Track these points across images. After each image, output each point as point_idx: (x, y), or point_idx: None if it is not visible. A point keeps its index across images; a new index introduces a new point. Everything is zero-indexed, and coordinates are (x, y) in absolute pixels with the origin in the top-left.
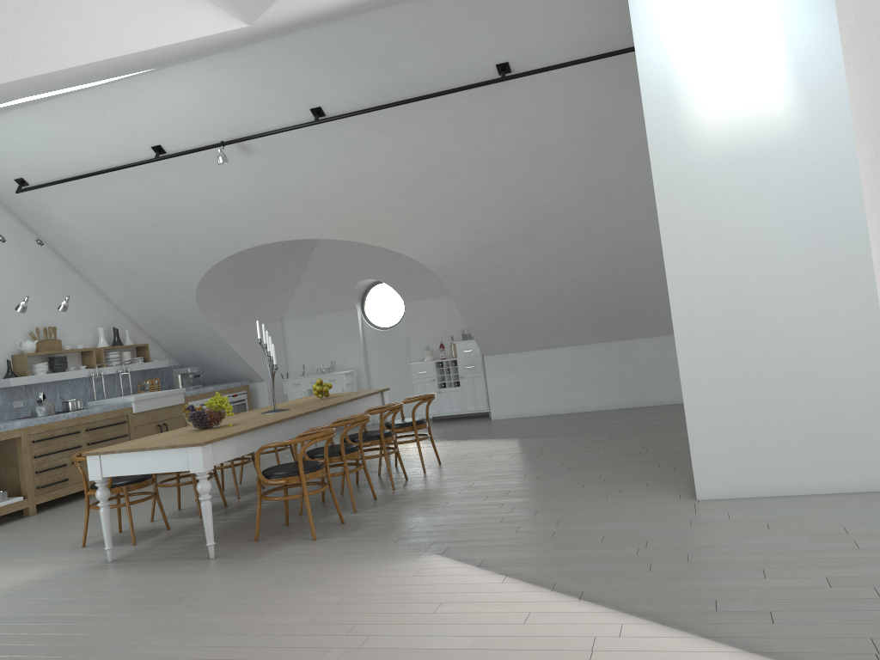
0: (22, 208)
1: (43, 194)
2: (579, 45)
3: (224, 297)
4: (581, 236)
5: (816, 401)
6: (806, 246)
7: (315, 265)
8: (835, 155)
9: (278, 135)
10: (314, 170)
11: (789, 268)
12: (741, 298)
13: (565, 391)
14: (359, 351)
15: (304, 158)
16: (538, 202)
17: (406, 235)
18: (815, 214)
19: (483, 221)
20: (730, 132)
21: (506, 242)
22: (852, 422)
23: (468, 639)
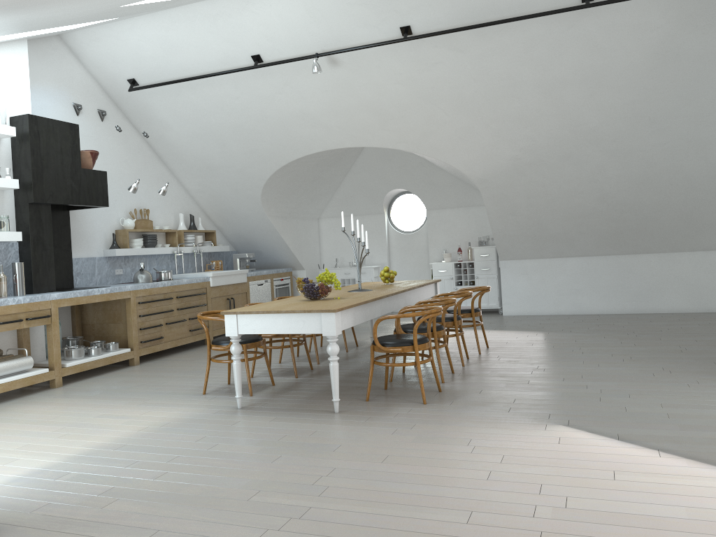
0: (129, 105)
1: (149, 94)
2: None
3: (282, 195)
4: (616, 158)
5: None
6: None
7: (356, 173)
8: None
9: (366, 50)
10: (390, 84)
11: None
12: None
13: (572, 295)
14: (384, 250)
15: (384, 73)
16: (585, 124)
17: (458, 148)
18: None
19: (531, 139)
20: None
21: (546, 160)
22: None
23: (680, 509)
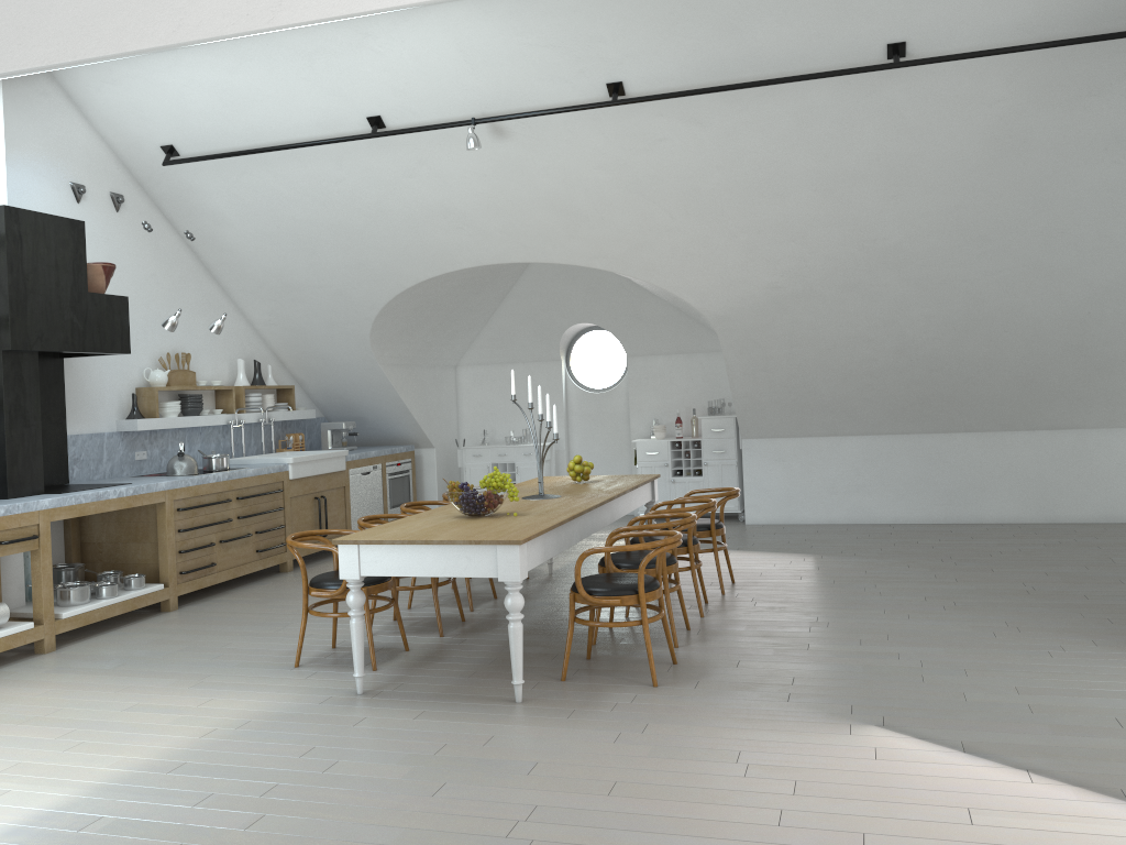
0: (161, 187)
1: (196, 170)
2: (1013, 28)
3: (402, 332)
4: (927, 291)
5: None
6: None
7: (518, 298)
8: None
9: (551, 116)
10: (587, 170)
11: None
12: None
13: (851, 494)
14: (560, 418)
15: (577, 152)
16: (883, 239)
17: (686, 268)
18: None
19: (799, 259)
20: None
21: (821, 290)
22: None
23: None
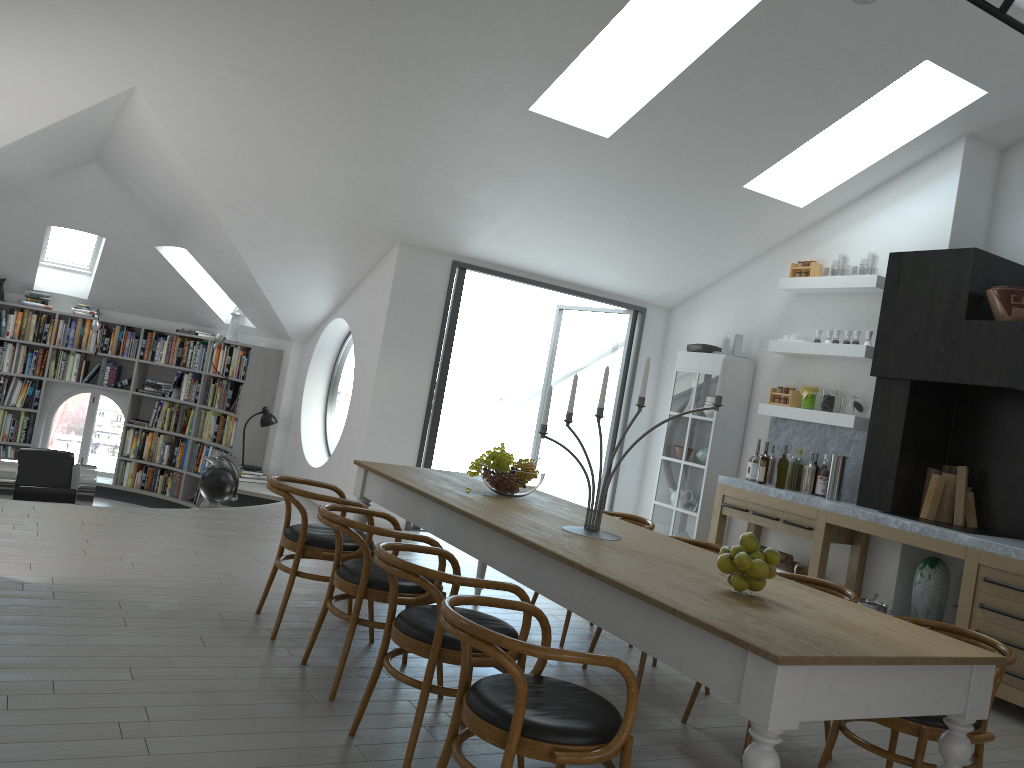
0: None
1: None
2: None
3: None
4: None
5: None
6: None
7: None
8: None
9: None
10: None
11: None
12: None
13: None
14: None
15: None
16: None
17: None
18: None
19: None
20: None
21: None
22: None
23: None
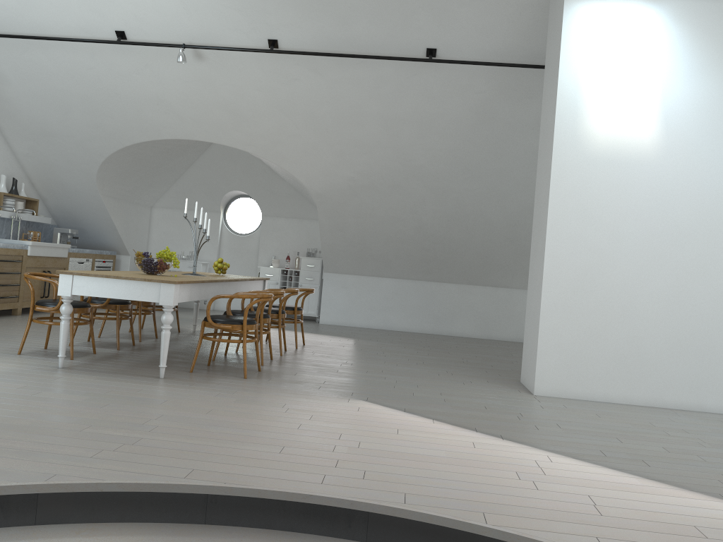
0: None
1: None
2: (491, 52)
3: (119, 176)
4: (435, 195)
5: (628, 339)
6: (644, 232)
7: (198, 168)
8: (675, 175)
9: (232, 52)
10: (250, 89)
11: (630, 244)
12: (594, 258)
13: (382, 312)
14: (215, 248)
15: (246, 77)
16: (415, 161)
17: (302, 161)
18: (654, 212)
19: (368, 165)
20: (611, 142)
21: (378, 186)
22: (648, 357)
23: (441, 452)
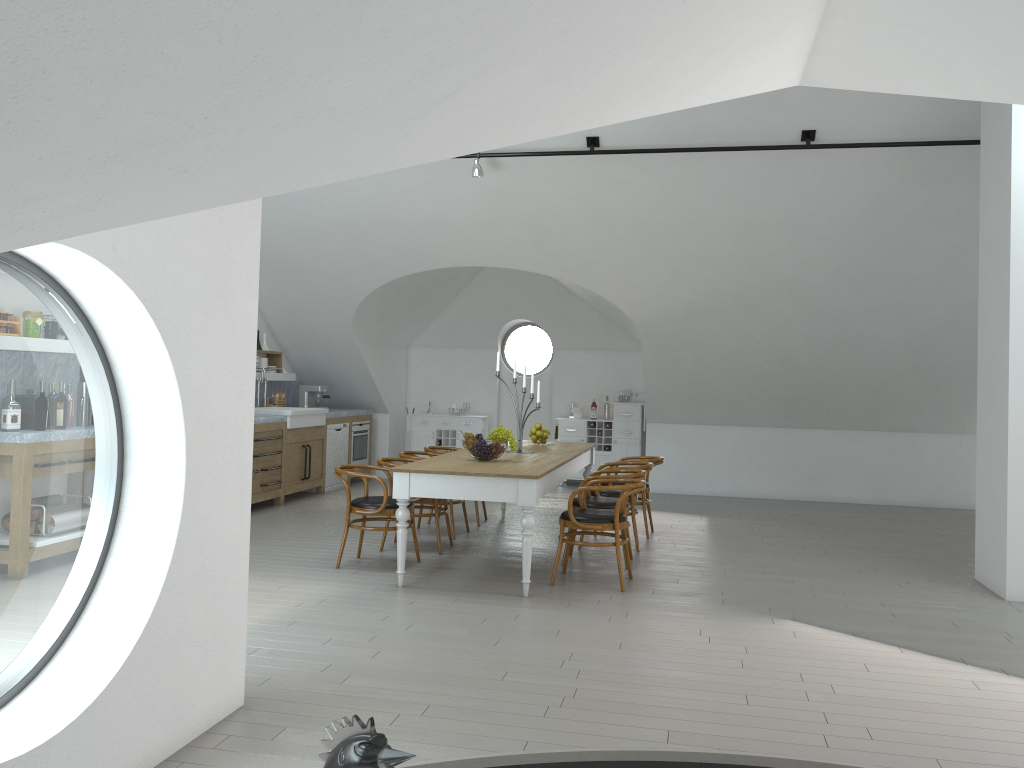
0: None
1: None
2: (894, 128)
3: (377, 314)
4: (808, 316)
5: None
6: None
7: (470, 294)
8: None
9: (538, 157)
10: (559, 200)
11: None
12: None
13: (731, 473)
14: (493, 396)
15: (554, 185)
16: (780, 273)
17: (624, 283)
18: None
19: (714, 283)
20: None
21: (727, 309)
22: None
23: (941, 697)
